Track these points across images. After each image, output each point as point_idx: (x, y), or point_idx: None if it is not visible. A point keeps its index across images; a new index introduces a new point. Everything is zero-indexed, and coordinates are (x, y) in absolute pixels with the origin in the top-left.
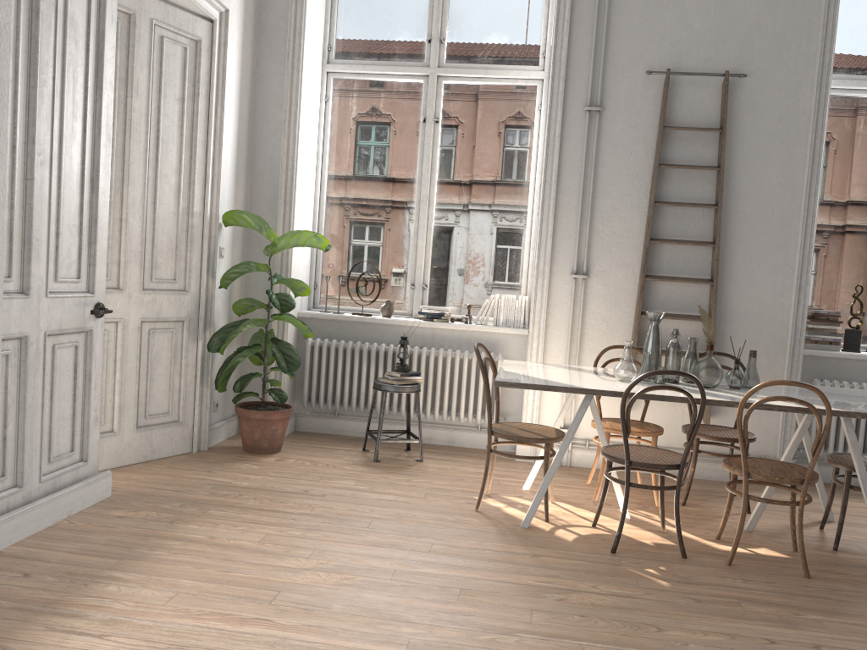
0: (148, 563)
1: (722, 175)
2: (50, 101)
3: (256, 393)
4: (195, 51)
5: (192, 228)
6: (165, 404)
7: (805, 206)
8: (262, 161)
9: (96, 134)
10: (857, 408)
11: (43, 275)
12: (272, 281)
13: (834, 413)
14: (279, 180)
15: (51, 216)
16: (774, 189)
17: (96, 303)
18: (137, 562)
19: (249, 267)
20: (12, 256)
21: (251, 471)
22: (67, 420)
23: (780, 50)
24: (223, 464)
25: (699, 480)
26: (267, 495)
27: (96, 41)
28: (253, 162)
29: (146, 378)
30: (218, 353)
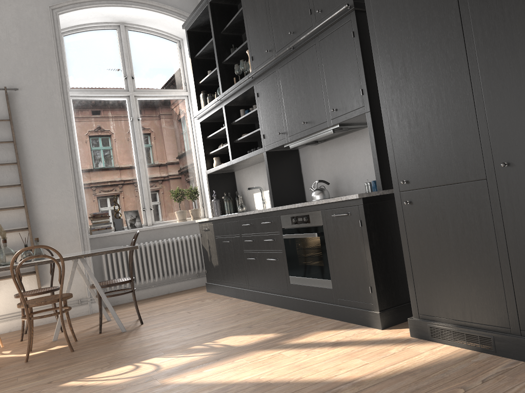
0: None
1: (16, 145)
2: None
3: None
4: None
5: None
6: None
7: (70, 157)
8: None
9: None
10: (86, 253)
11: None
12: None
13: (70, 258)
14: None
15: None
16: (51, 150)
17: None
18: None
19: None
20: None
21: None
22: None
23: (36, 75)
24: None
25: (44, 324)
26: None
27: None
28: None
29: None
30: None
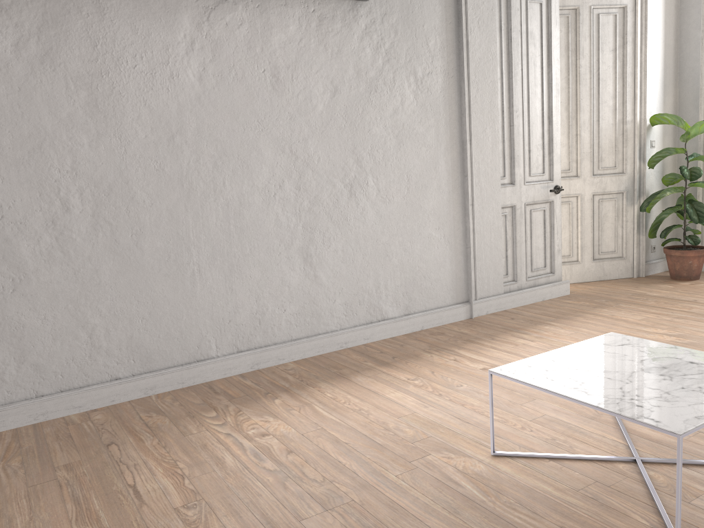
0: (570, 321)
1: None
2: (520, 82)
3: (679, 239)
4: (622, 14)
5: (626, 131)
6: (612, 246)
7: None
8: (687, 72)
9: (550, 91)
10: None
11: (521, 173)
12: (687, 159)
13: None
14: (699, 84)
15: (524, 142)
16: None
17: (555, 186)
18: (564, 320)
19: (669, 151)
20: (504, 166)
21: (664, 289)
22: (541, 250)
23: None
24: (649, 284)
25: None
26: (665, 300)
27: (546, 39)
28: (680, 75)
29: (597, 230)
30: (653, 213)
